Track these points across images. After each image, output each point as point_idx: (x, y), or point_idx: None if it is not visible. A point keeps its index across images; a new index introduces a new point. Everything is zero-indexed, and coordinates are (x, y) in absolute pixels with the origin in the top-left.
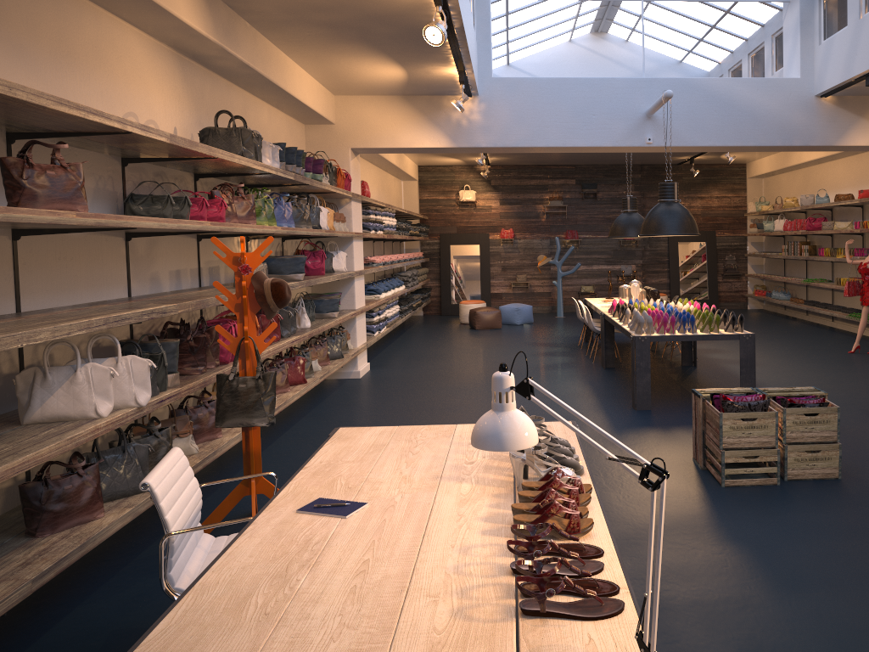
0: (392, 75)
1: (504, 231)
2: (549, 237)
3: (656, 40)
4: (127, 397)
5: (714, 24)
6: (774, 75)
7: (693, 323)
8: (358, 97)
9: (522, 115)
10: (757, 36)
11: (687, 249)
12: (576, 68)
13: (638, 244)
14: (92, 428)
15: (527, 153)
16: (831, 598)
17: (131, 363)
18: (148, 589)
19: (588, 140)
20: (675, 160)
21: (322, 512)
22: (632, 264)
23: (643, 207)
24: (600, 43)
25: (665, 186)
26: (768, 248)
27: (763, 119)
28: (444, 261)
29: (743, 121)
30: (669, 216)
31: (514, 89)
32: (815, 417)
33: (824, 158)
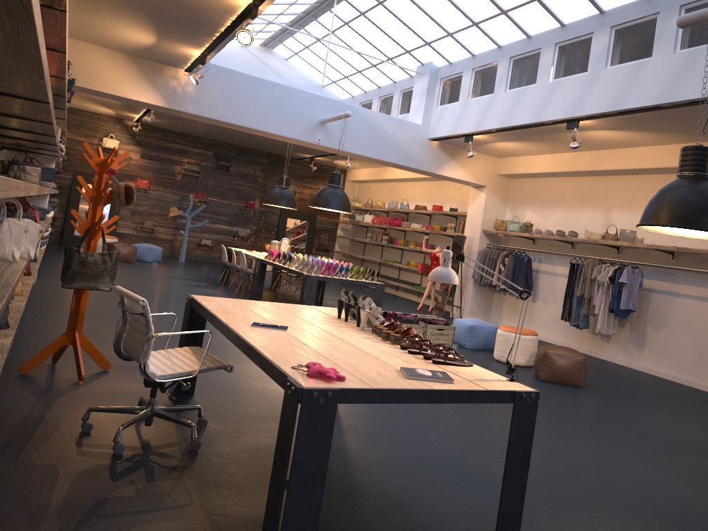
0: (140, 40)
1: (140, 181)
2: (181, 194)
3: (311, 66)
4: (23, 250)
5: (361, 70)
6: (398, 117)
7: (348, 271)
8: (87, 44)
9: (228, 98)
10: (389, 87)
11: (294, 224)
12: (243, 68)
13: (256, 213)
14: (24, 267)
15: (184, 122)
16: (475, 414)
17: (28, 225)
18: (17, 401)
19: (275, 129)
20: (299, 155)
21: (269, 327)
22: (248, 228)
23: (265, 186)
24: (266, 55)
25: (335, 175)
26: (353, 234)
27: (395, 145)
28: (74, 196)
29: (383, 143)
30: (336, 196)
31: (226, 77)
32: (442, 331)
33: (410, 179)
